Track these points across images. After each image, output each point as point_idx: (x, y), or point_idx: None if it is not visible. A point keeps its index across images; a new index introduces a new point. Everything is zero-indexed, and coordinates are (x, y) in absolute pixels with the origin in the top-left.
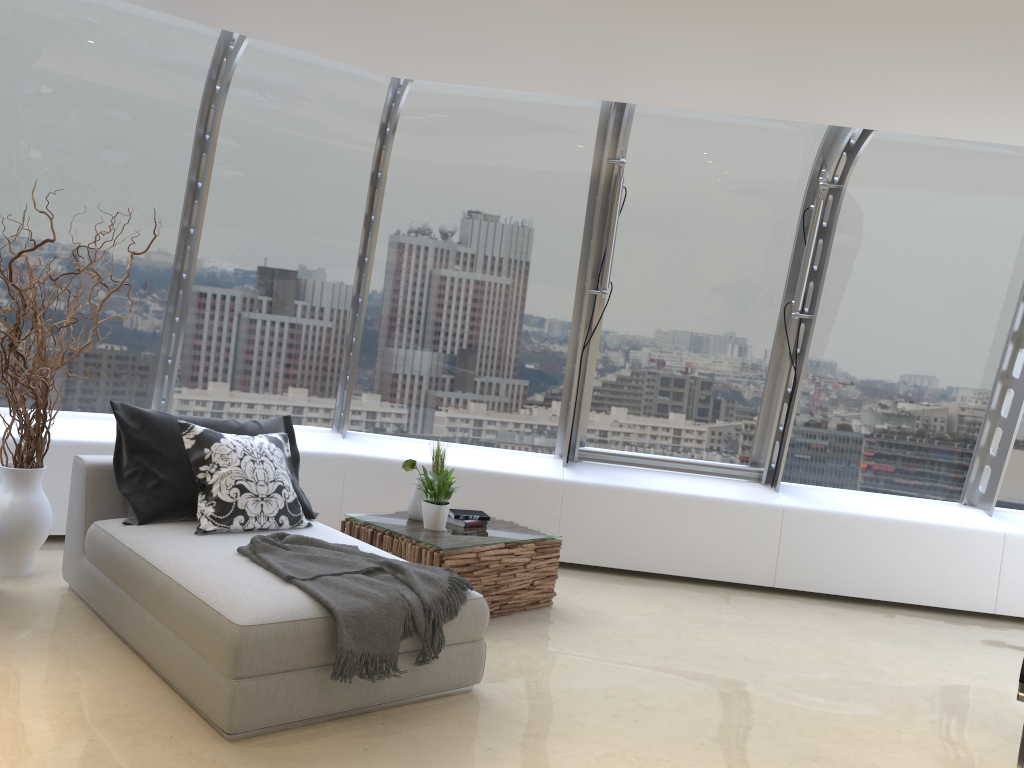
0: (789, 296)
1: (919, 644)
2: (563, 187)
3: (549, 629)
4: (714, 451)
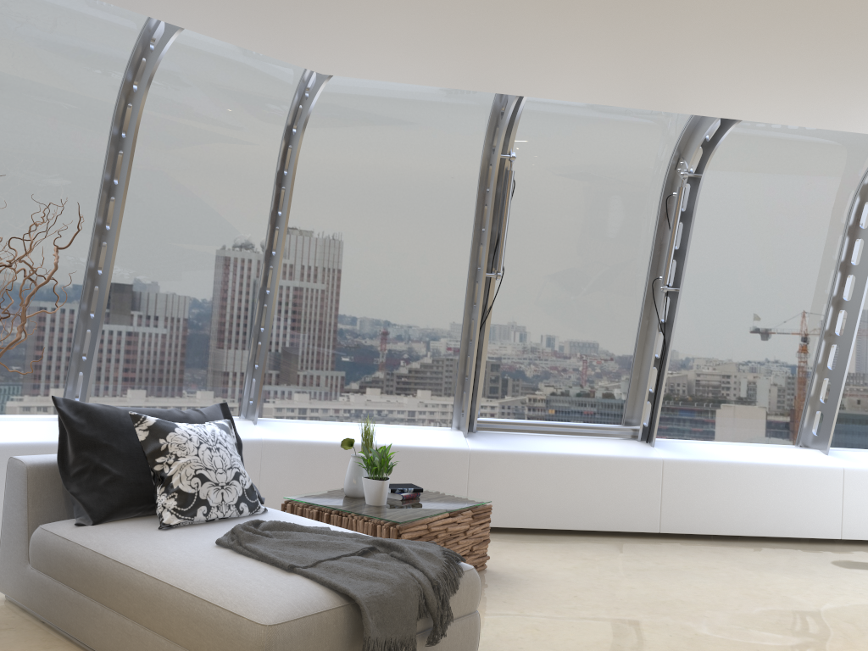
0: (653, 273)
1: (804, 572)
2: (455, 182)
3: (498, 592)
4: (592, 414)
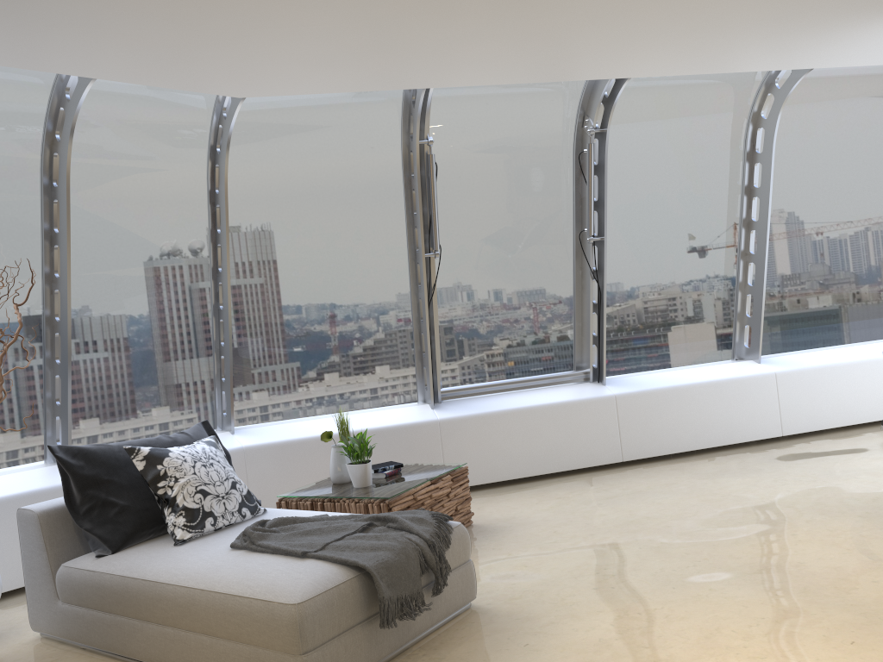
0: (579, 226)
1: (751, 471)
2: (380, 172)
3: (487, 542)
4: (545, 366)
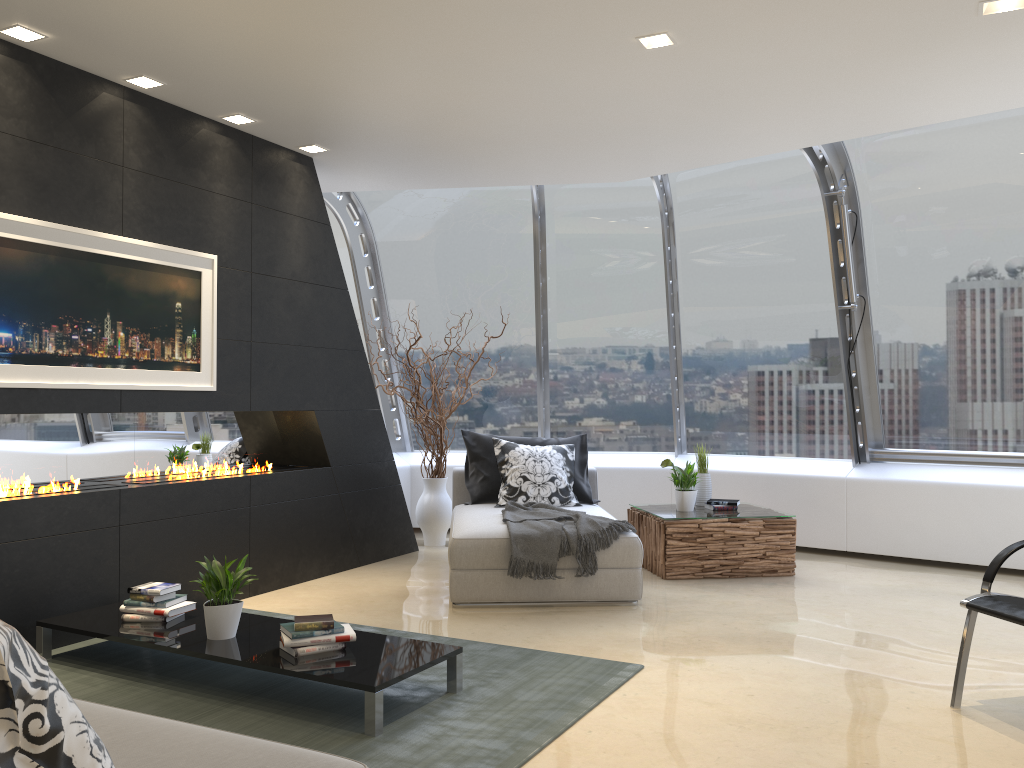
0: None
1: None
2: (811, 223)
3: (762, 586)
4: (1019, 442)
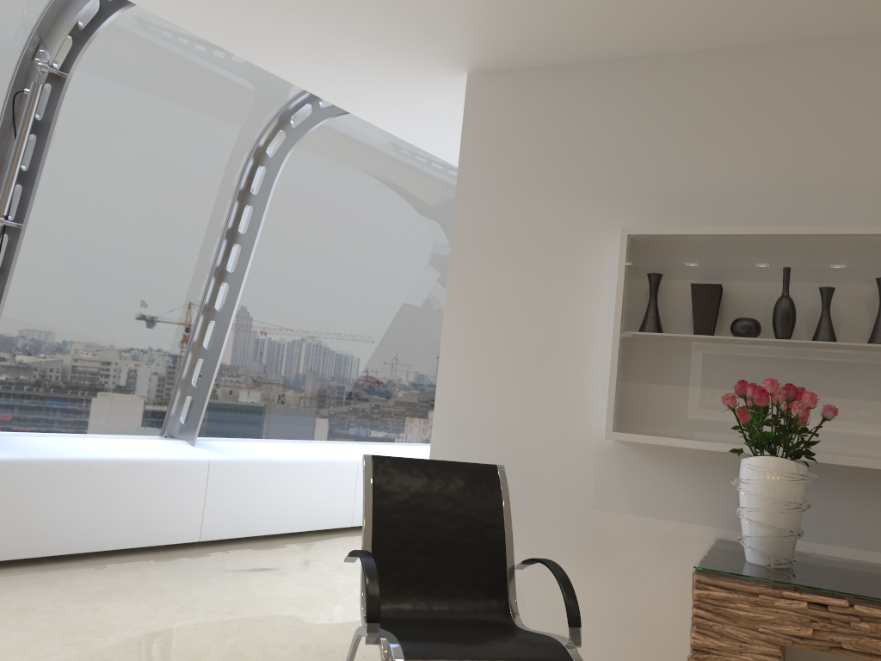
0: None
1: (152, 593)
2: None
3: None
4: None
